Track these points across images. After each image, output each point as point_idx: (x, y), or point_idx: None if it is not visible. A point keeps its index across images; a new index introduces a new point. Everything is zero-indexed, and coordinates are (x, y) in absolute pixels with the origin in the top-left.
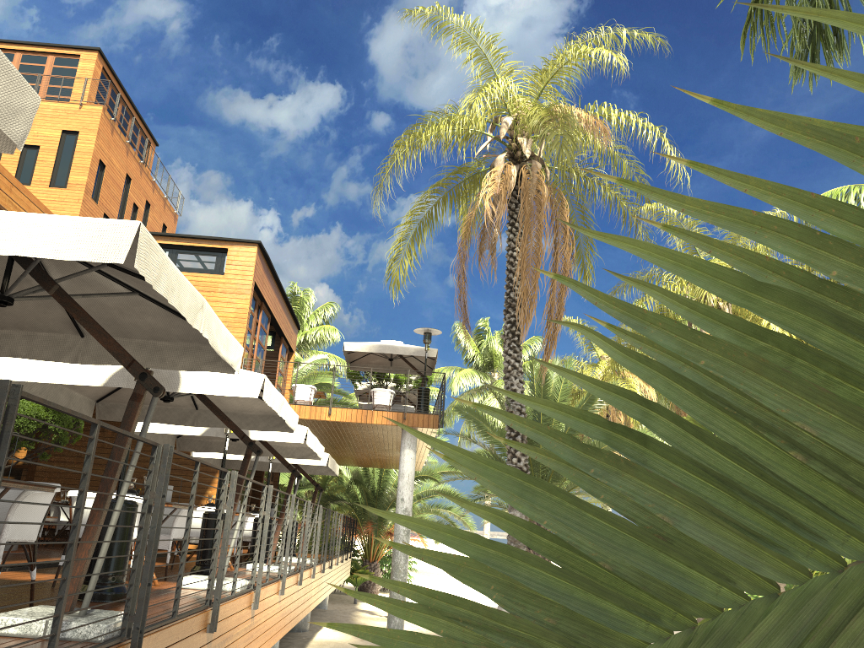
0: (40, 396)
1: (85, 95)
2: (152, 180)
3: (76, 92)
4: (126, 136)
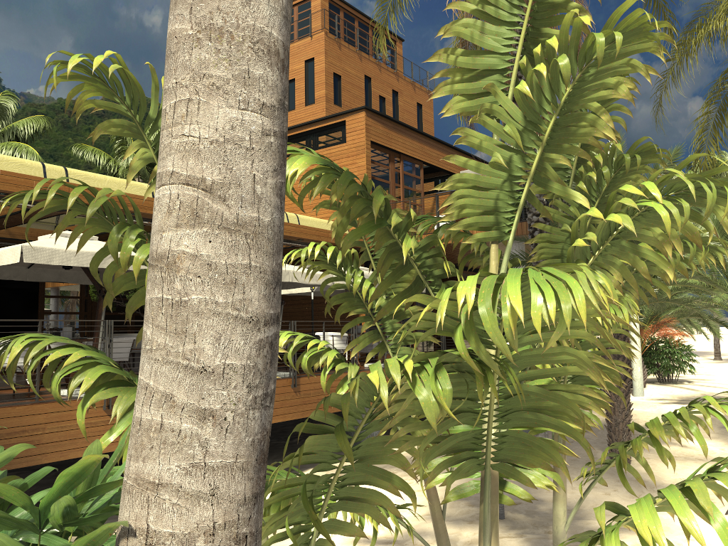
0: (18, 278)
1: (319, 27)
2: (393, 72)
3: (313, 27)
4: (354, 46)
